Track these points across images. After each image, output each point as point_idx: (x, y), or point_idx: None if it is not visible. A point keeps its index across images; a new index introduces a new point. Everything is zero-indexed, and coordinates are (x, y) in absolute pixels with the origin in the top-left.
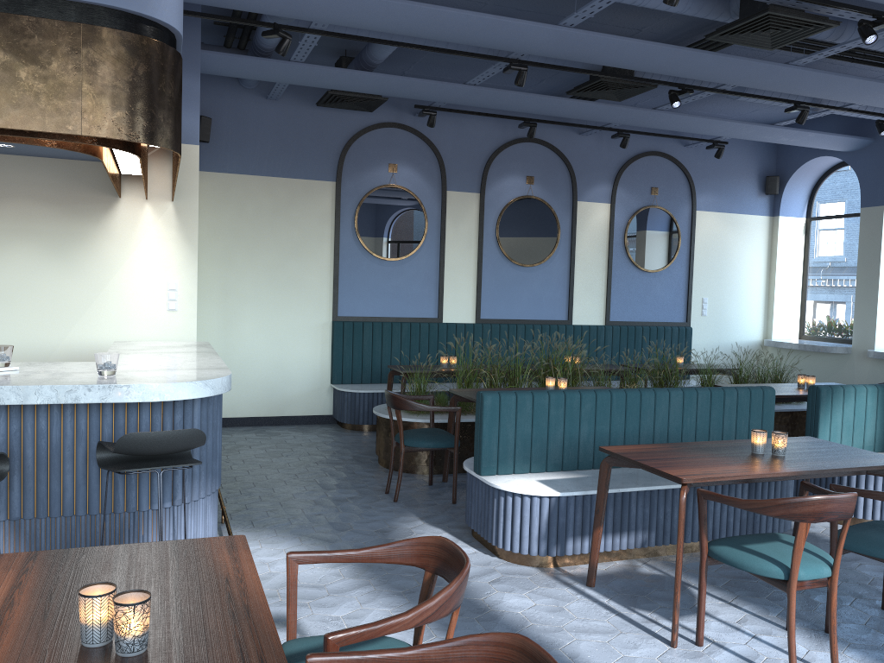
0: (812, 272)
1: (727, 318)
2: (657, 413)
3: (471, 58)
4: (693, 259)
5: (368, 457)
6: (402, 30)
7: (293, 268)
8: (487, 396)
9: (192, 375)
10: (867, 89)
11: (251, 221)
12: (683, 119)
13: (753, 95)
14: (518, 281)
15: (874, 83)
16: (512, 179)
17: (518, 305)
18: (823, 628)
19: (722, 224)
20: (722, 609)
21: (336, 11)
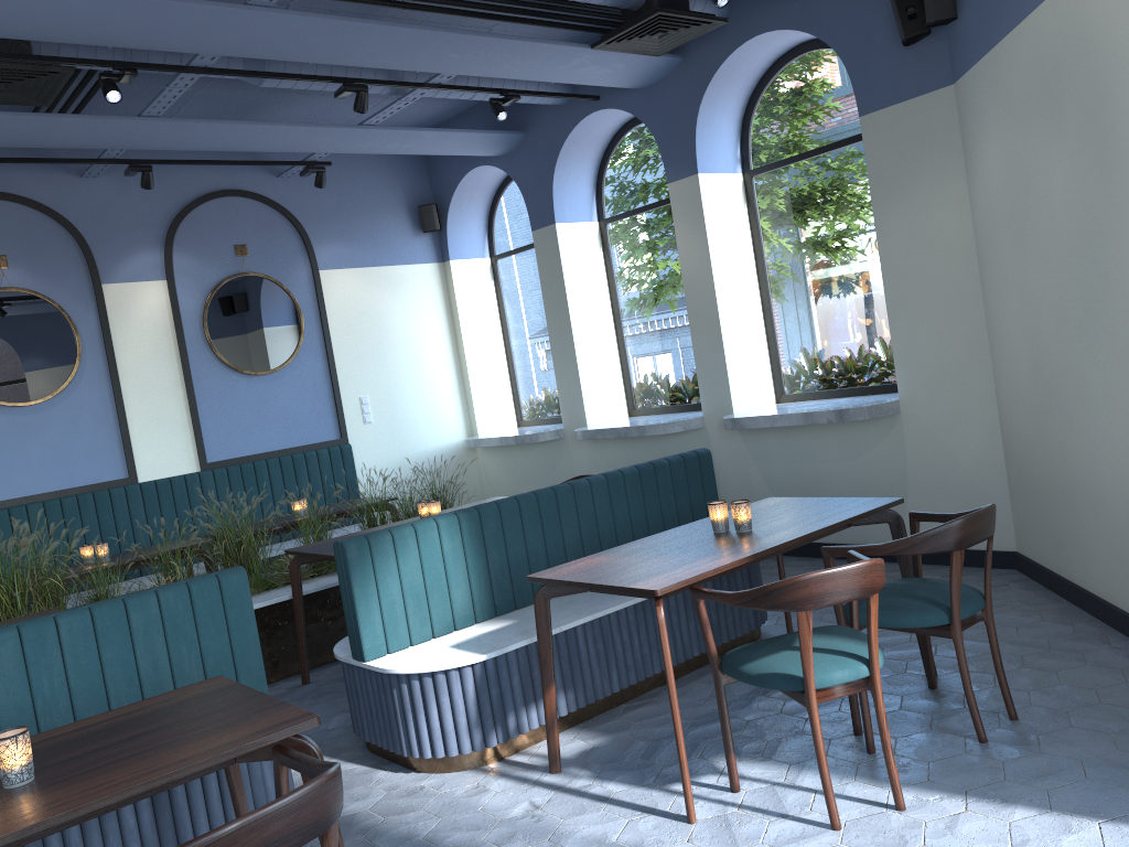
0: (513, 331)
1: (406, 420)
2: None
3: None
4: (331, 343)
5: None
6: None
7: None
8: None
9: None
10: (413, 42)
11: None
12: (202, 129)
13: (264, 73)
14: (16, 433)
15: (417, 31)
16: None
17: (25, 471)
18: None
19: (367, 285)
20: None
21: None
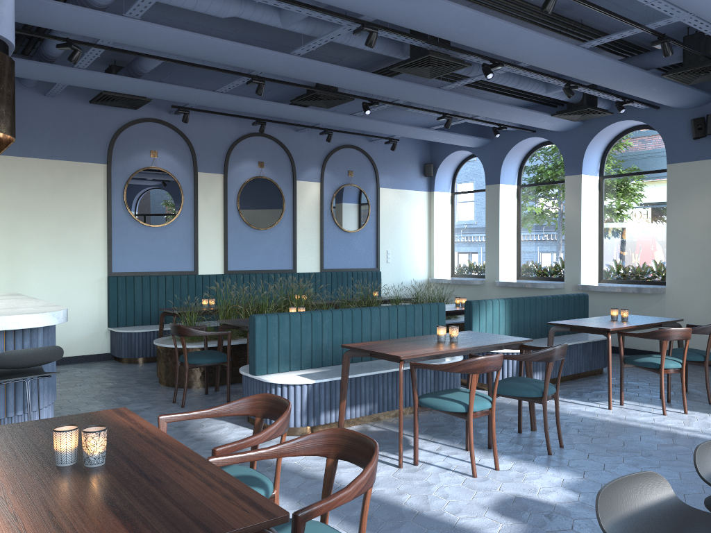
0: (457, 230)
1: (404, 264)
2: (372, 323)
3: (216, 72)
4: (379, 222)
5: (149, 380)
6: (175, 50)
7: (72, 234)
8: (258, 317)
9: (37, 309)
10: (487, 107)
11: (34, 196)
12: (370, 122)
13: (417, 108)
14: (255, 241)
15: (491, 103)
16: (248, 164)
17: (256, 259)
18: (486, 446)
19: (397, 197)
20: (426, 444)
21: (124, 33)
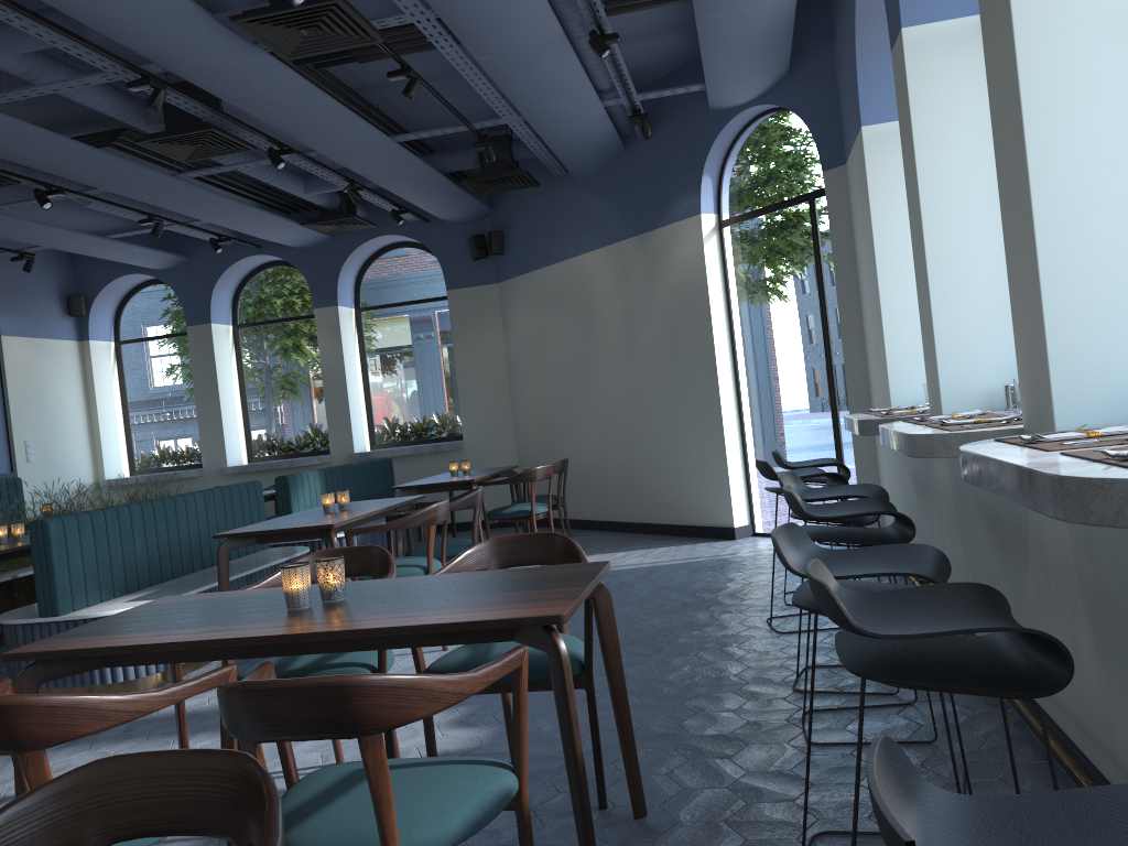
0: (134, 400)
1: (55, 462)
2: (189, 517)
3: None
4: (8, 394)
5: None
6: None
7: None
8: (52, 522)
9: None
10: (228, 207)
11: None
12: (16, 223)
13: (114, 203)
14: None
15: (234, 202)
16: None
17: None
18: None
19: (31, 352)
20: None
21: None
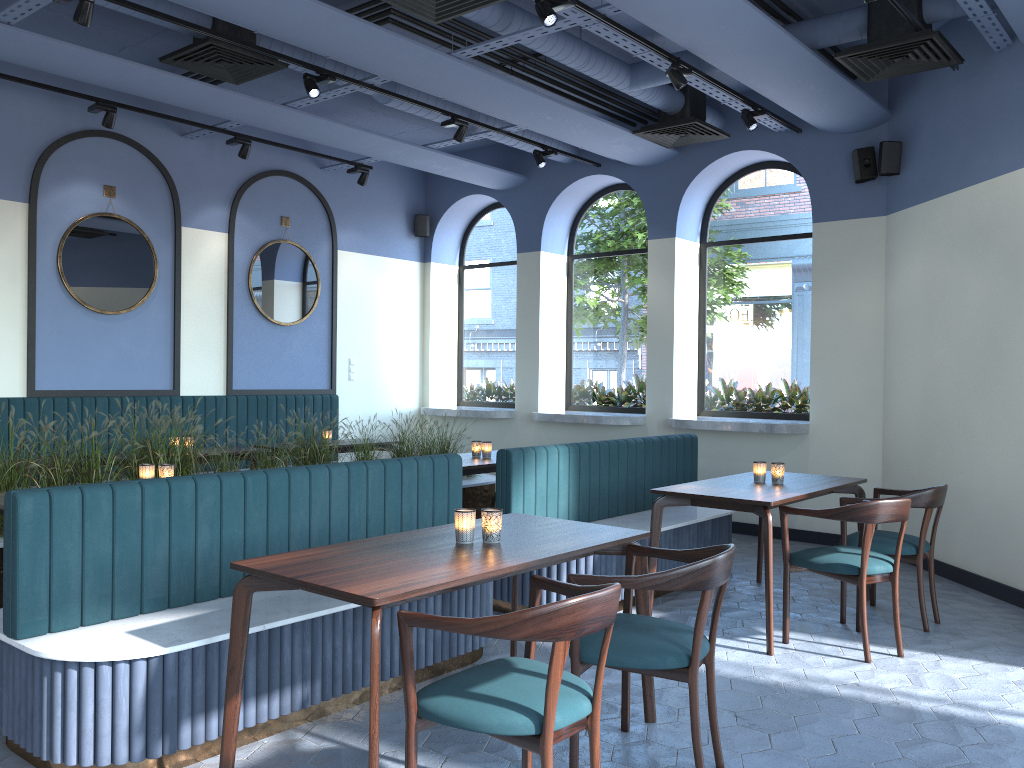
0: (468, 328)
1: (379, 384)
2: (314, 501)
3: None
4: (337, 310)
5: None
6: None
7: None
8: (25, 498)
9: None
10: (531, 103)
11: None
12: (321, 124)
13: (406, 98)
14: (96, 335)
15: (538, 97)
16: (82, 188)
17: (97, 369)
18: None
19: (368, 269)
20: None
21: None
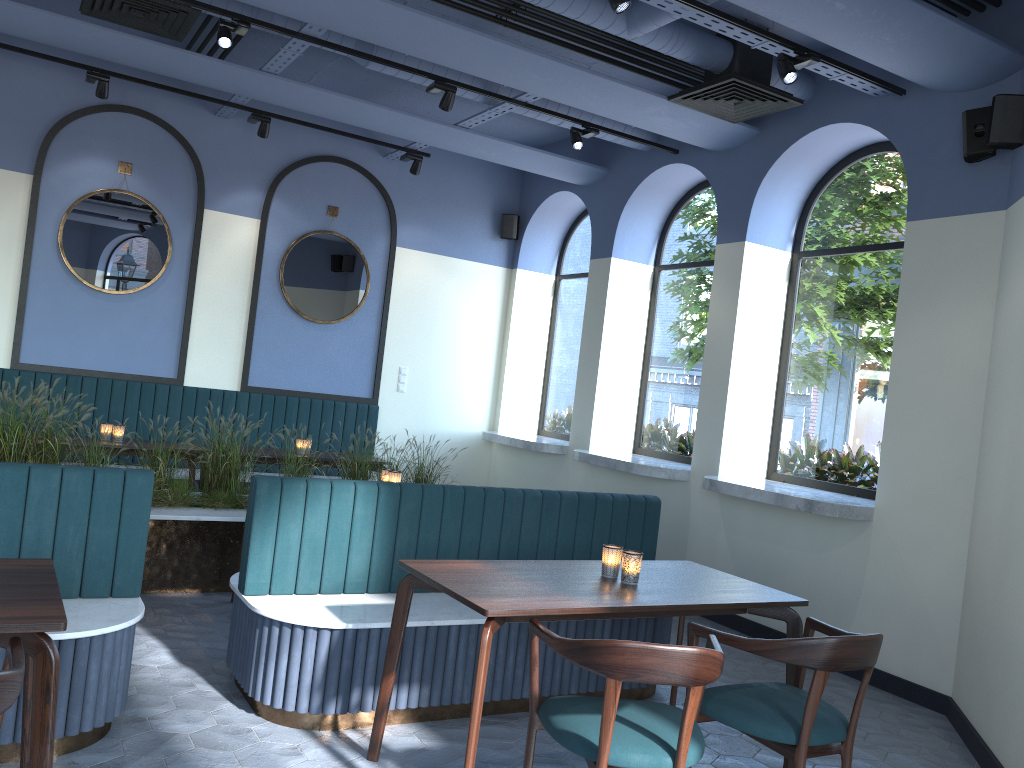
0: (557, 347)
1: (436, 399)
2: None
3: None
4: (388, 312)
5: None
6: None
7: None
8: None
9: None
10: (496, 54)
11: None
12: (312, 94)
13: (365, 54)
14: (94, 314)
15: (501, 45)
16: (94, 163)
17: (91, 348)
18: None
19: (435, 270)
20: None
21: None
